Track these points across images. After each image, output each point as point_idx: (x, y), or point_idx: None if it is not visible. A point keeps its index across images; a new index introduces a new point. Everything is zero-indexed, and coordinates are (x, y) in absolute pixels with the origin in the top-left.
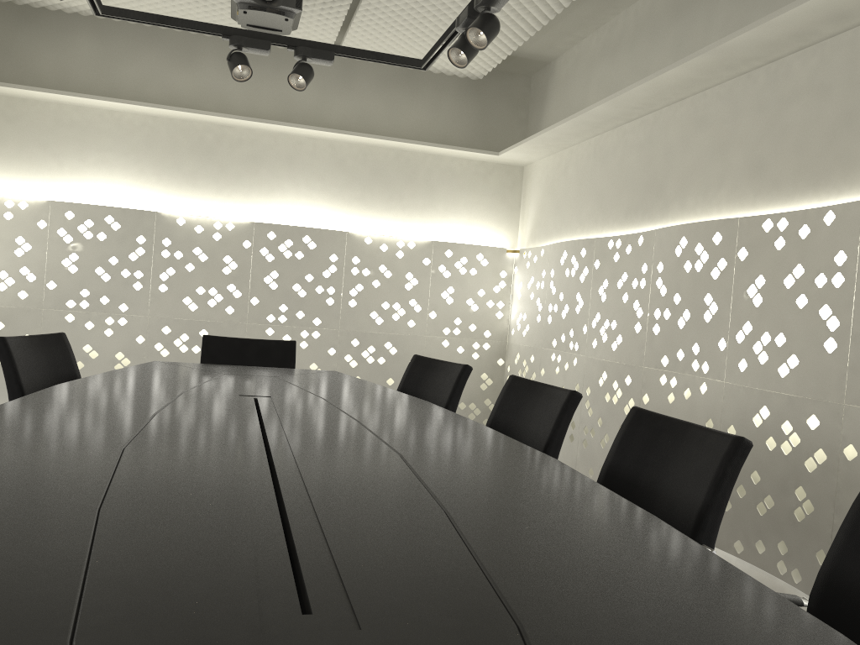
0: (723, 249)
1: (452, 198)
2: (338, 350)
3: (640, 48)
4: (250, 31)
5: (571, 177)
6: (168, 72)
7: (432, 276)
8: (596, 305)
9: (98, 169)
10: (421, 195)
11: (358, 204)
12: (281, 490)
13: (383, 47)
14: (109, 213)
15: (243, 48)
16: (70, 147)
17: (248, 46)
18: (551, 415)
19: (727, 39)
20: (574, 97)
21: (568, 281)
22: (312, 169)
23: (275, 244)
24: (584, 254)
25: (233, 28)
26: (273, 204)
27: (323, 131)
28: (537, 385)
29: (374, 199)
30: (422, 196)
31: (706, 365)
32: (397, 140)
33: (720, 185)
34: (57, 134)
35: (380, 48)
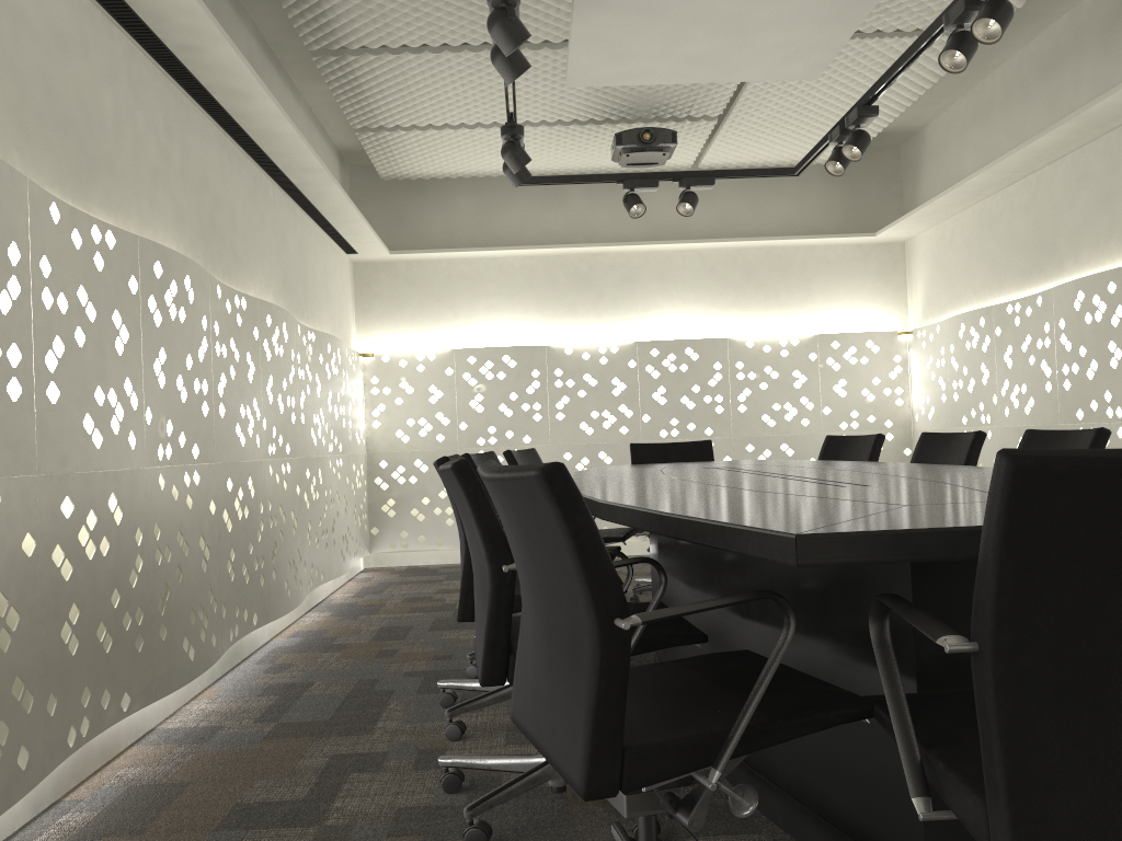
0: (1119, 297)
1: (830, 288)
2: (733, 458)
3: (1012, 110)
4: (639, 173)
5: (958, 247)
6: (539, 213)
7: (821, 371)
8: (1003, 372)
9: (488, 313)
10: (797, 289)
11: (733, 309)
12: (791, 478)
13: (744, 152)
14: (505, 353)
15: (636, 189)
16: (462, 297)
17: (639, 187)
18: (961, 454)
19: (1087, 106)
20: (950, 165)
21: (969, 354)
22: (684, 281)
23: (659, 360)
24: (983, 324)
25: (625, 174)
26: (650, 322)
27: (693, 243)
28: (947, 435)
29: (750, 301)
30: (799, 291)
31: (1121, 411)
32: (767, 239)
33: (1109, 235)
34: (450, 288)
35: (741, 154)
